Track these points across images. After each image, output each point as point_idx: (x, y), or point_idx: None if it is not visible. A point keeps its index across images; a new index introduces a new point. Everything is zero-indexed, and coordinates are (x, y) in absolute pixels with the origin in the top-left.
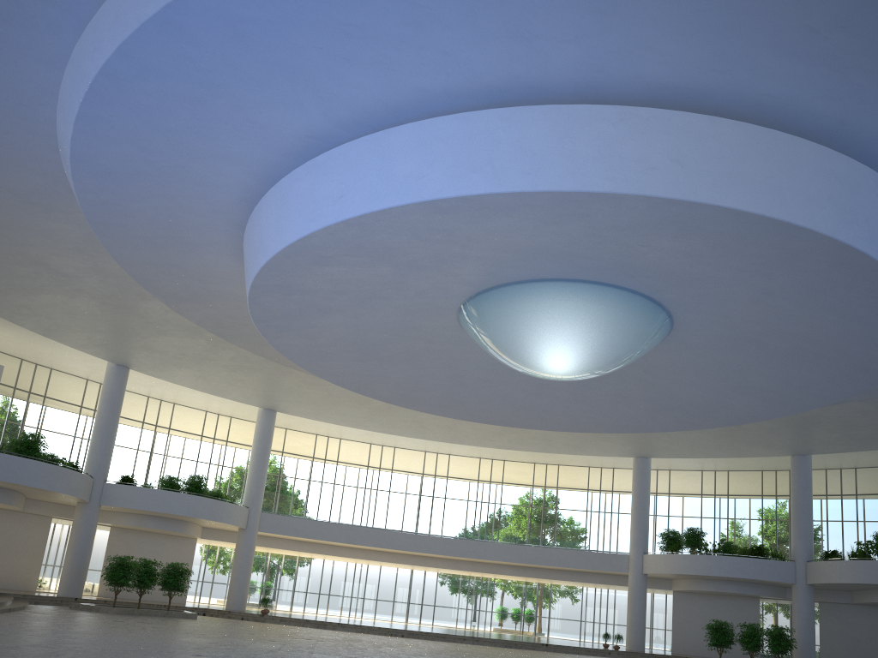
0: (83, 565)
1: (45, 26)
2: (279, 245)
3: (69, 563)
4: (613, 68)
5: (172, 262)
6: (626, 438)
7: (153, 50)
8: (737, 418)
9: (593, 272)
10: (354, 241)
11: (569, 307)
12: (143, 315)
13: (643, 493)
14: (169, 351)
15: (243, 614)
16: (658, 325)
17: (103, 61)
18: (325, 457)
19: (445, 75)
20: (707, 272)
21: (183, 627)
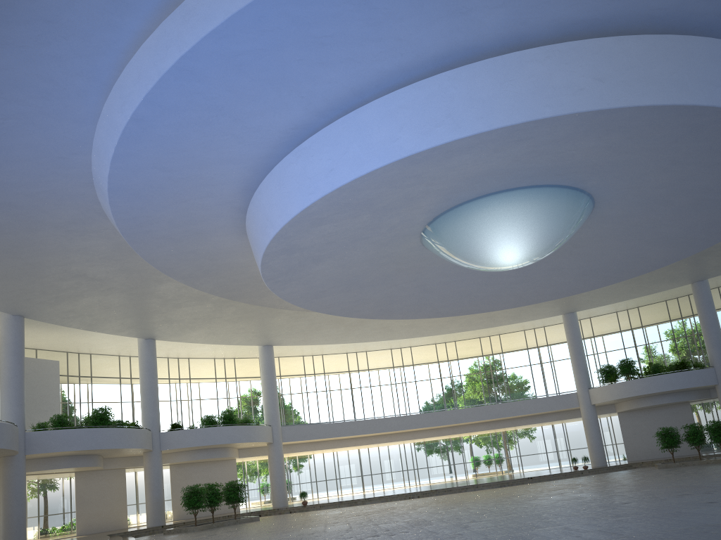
0: (161, 500)
1: (74, 94)
2: (285, 218)
3: (150, 500)
4: (533, 18)
5: (188, 250)
6: (554, 301)
7: (171, 93)
8: (653, 265)
9: (529, 179)
10: (344, 201)
11: (514, 210)
12: (162, 296)
13: (577, 341)
14: (184, 319)
15: (289, 509)
16: (584, 207)
17: (132, 111)
18: (314, 372)
19: (399, 56)
20: (624, 158)
21: (261, 528)
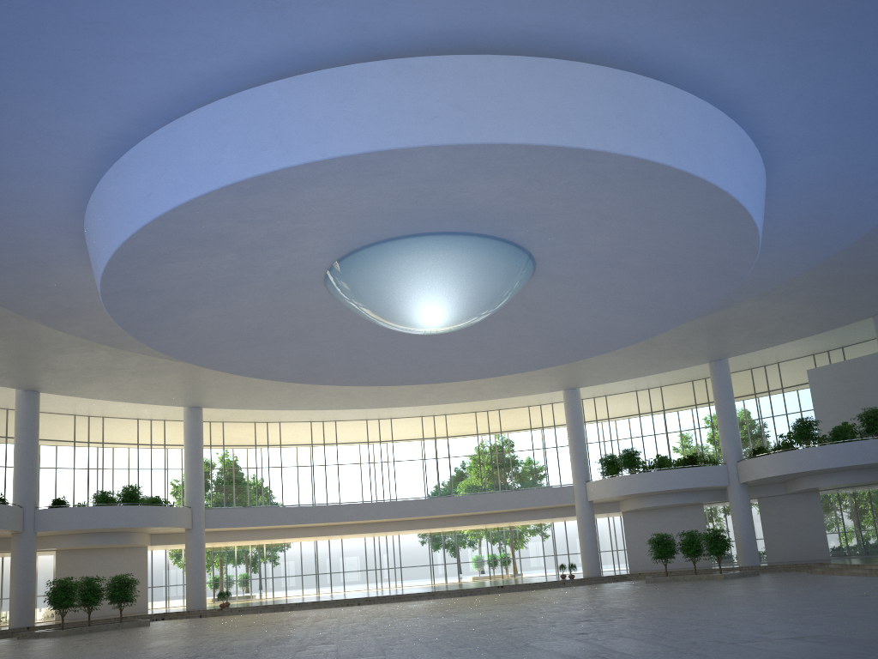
0: (29, 594)
1: None
2: (108, 251)
3: (15, 594)
4: (375, 23)
5: (31, 282)
6: (549, 373)
7: None
8: (629, 338)
9: (435, 224)
10: (181, 235)
11: (423, 261)
12: (33, 338)
13: (577, 423)
14: (73, 368)
15: (202, 612)
16: (517, 263)
17: None
18: (267, 442)
19: (215, 57)
20: (539, 206)
21: (123, 637)
